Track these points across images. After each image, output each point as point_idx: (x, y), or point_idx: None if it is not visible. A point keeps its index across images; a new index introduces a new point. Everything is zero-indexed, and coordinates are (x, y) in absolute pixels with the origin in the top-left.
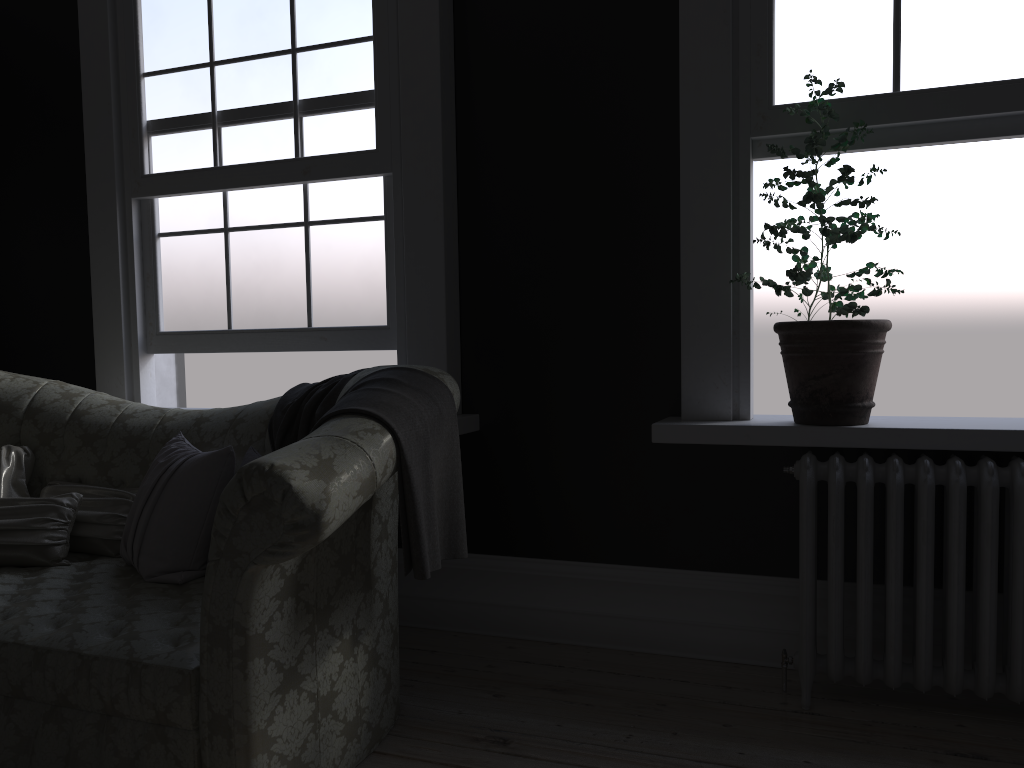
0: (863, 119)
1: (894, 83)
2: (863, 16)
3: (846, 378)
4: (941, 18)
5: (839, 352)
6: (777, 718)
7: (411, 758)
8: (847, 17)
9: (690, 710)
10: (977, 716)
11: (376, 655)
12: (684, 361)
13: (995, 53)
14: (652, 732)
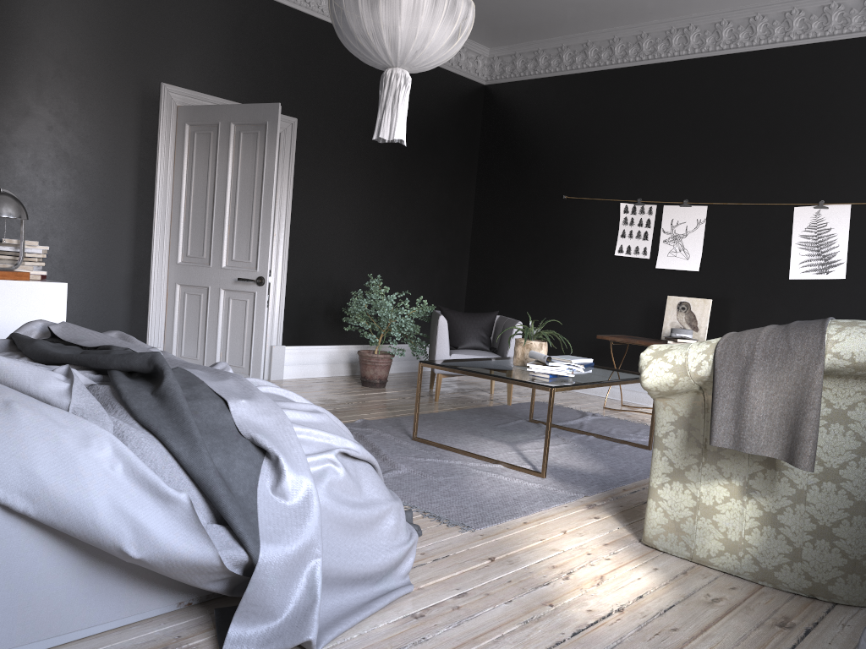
0: None
1: None
2: None
3: None
4: None
5: None
6: None
7: (752, 594)
8: None
9: None
10: None
11: (776, 521)
12: None
13: None
14: None
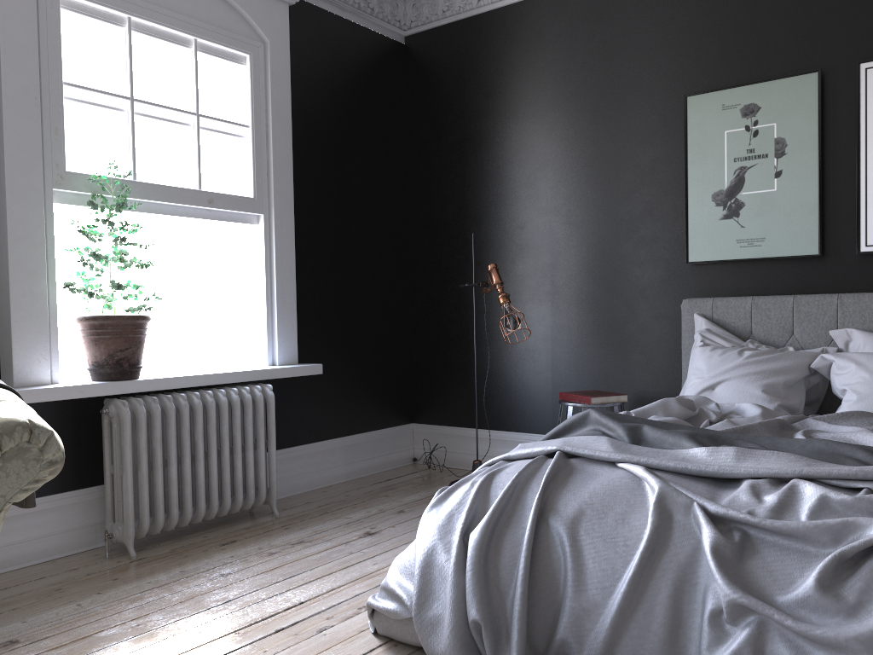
0: (120, 192)
1: (134, 175)
2: (115, 130)
3: (138, 350)
4: (154, 144)
5: (136, 334)
6: (131, 567)
7: None
8: (107, 127)
9: (81, 584)
10: (204, 531)
11: None
12: (15, 343)
13: (179, 172)
14: (86, 598)
